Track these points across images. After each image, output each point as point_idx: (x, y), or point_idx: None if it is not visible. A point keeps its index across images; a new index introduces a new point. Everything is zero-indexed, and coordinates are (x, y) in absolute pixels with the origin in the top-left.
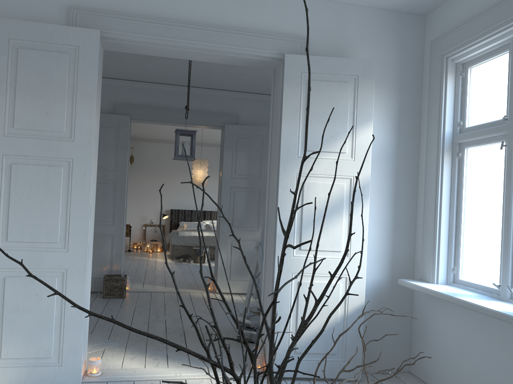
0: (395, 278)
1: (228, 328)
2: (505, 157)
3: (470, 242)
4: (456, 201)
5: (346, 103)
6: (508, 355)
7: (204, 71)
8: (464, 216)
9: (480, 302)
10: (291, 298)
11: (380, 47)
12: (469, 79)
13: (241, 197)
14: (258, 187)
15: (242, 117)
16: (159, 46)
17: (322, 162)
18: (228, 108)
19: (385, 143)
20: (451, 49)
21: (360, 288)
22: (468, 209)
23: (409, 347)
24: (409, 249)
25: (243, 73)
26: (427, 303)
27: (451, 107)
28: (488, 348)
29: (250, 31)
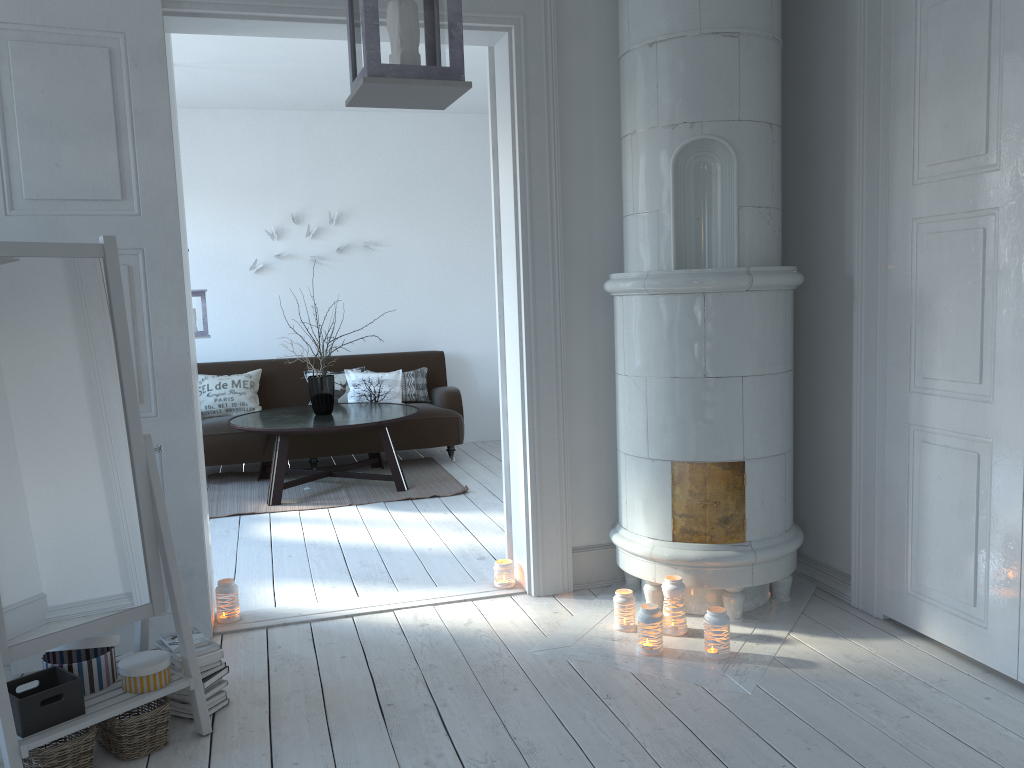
0: None
1: (230, 763)
2: None
3: None
4: None
5: None
6: None
7: None
8: None
9: None
10: None
11: None
12: None
13: None
14: None
15: None
16: None
17: None
18: None
19: None
20: None
21: None
22: None
23: None
24: None
25: None
26: None
27: None
28: None
29: None
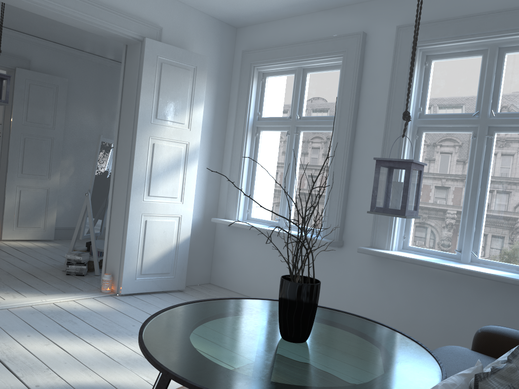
0: (205, 218)
1: (48, 267)
2: (288, 141)
3: (260, 193)
4: (252, 166)
5: (187, 86)
6: (283, 259)
7: (10, 11)
8: (257, 176)
9: (272, 229)
10: (140, 233)
11: (208, 46)
12: (266, 84)
13: (33, 145)
14: (51, 137)
15: (34, 62)
16: (39, 6)
17: (168, 129)
18: (20, 51)
19: (206, 119)
20: (258, 62)
21: (188, 225)
22: (260, 172)
23: (210, 266)
24: (215, 197)
25: (54, 24)
26: (227, 234)
27: (254, 101)
28: (270, 257)
29: (120, 12)
